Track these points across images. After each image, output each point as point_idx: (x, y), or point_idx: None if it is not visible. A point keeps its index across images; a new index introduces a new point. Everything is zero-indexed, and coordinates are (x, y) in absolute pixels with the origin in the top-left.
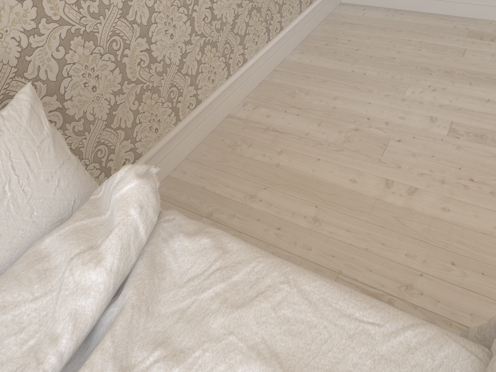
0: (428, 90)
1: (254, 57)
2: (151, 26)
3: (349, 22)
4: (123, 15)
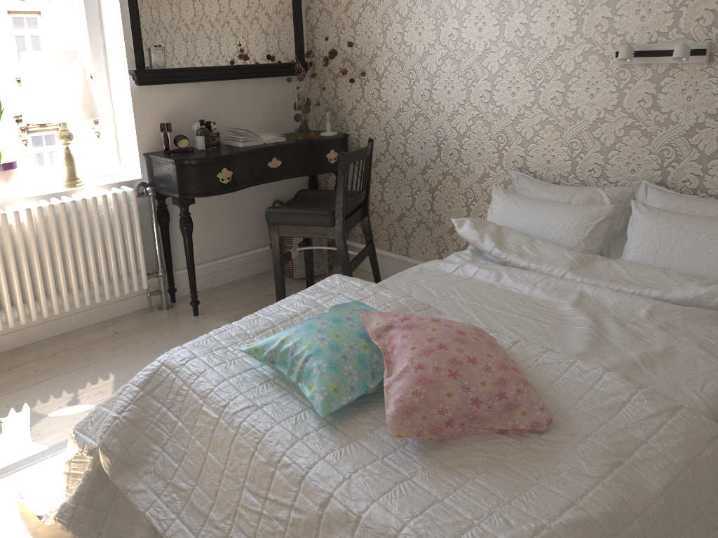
0: None
1: None
2: None
3: None
4: None
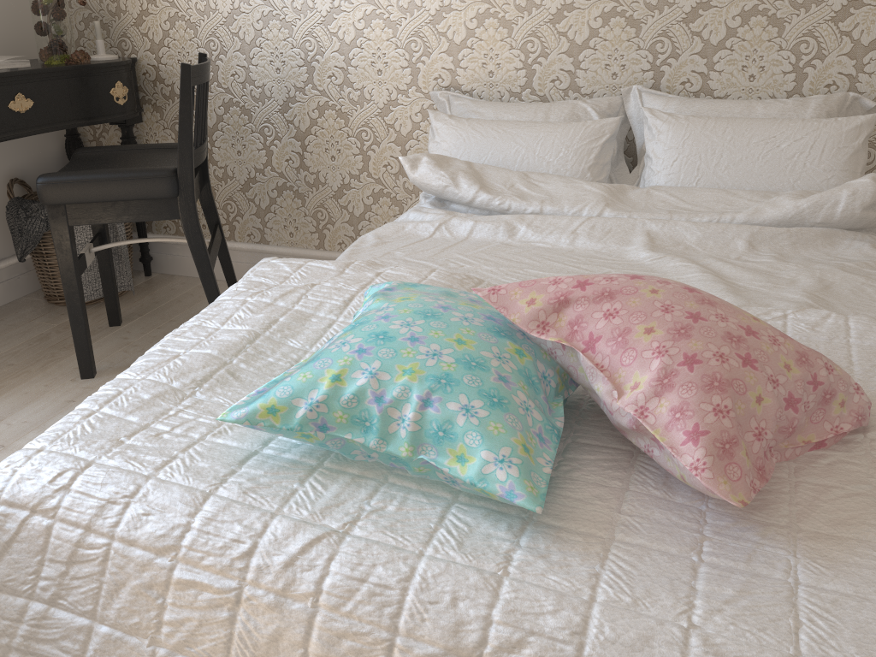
0: None
1: None
2: None
3: None
4: None
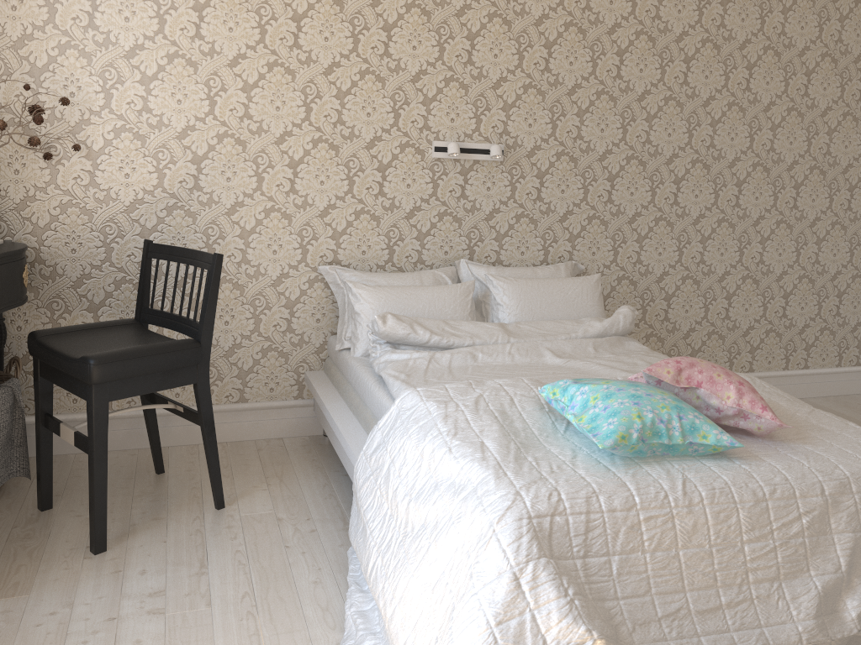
0: None
1: (762, 372)
2: (673, 297)
3: None
4: (657, 281)
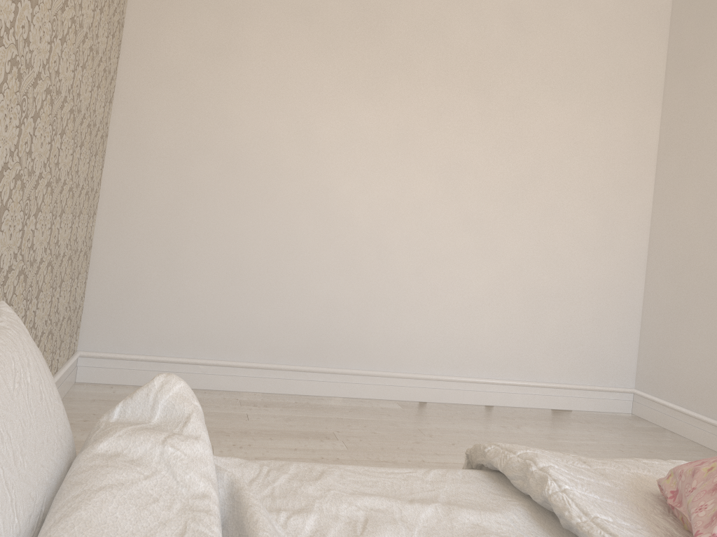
0: (236, 447)
1: None
2: None
3: (100, 398)
4: None
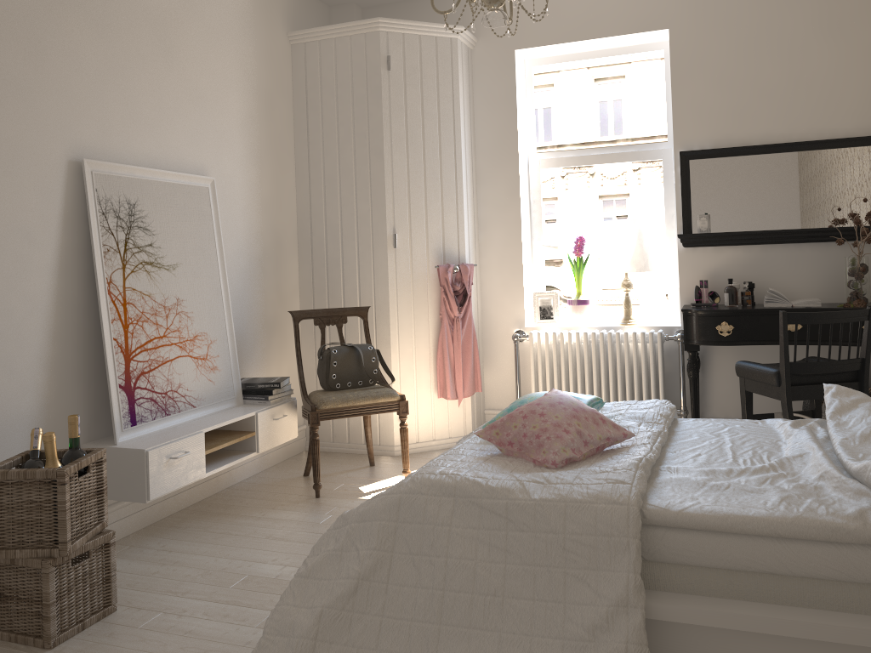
0: None
1: None
2: None
3: None
4: None
